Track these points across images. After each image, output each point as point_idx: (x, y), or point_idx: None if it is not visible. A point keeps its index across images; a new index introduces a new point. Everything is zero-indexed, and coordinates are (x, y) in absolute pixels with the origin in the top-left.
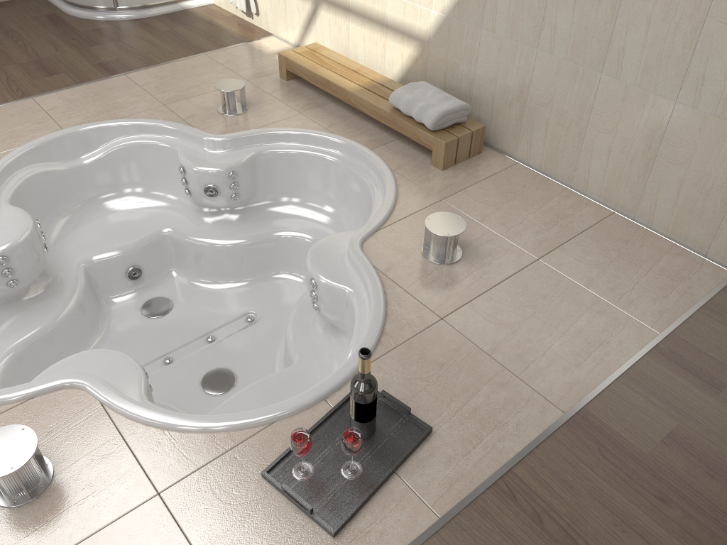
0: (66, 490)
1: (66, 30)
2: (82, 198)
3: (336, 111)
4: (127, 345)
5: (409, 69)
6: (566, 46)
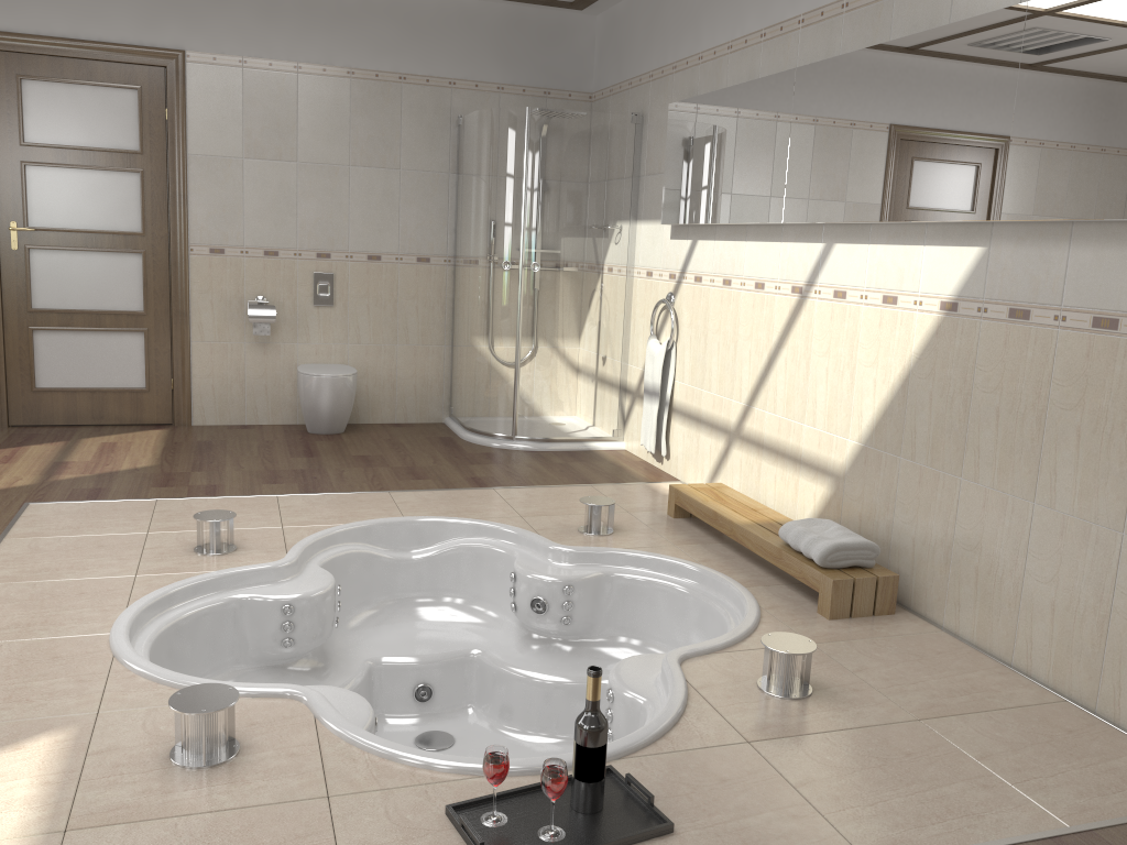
0: (240, 769)
1: (453, 450)
2: (398, 598)
3: (719, 550)
4: None
5: (821, 513)
6: (992, 471)
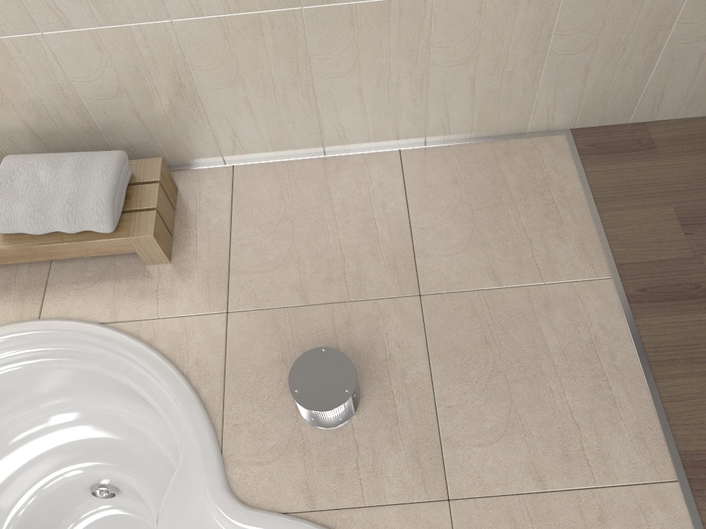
0: None
1: None
2: None
3: None
4: None
5: None
6: None
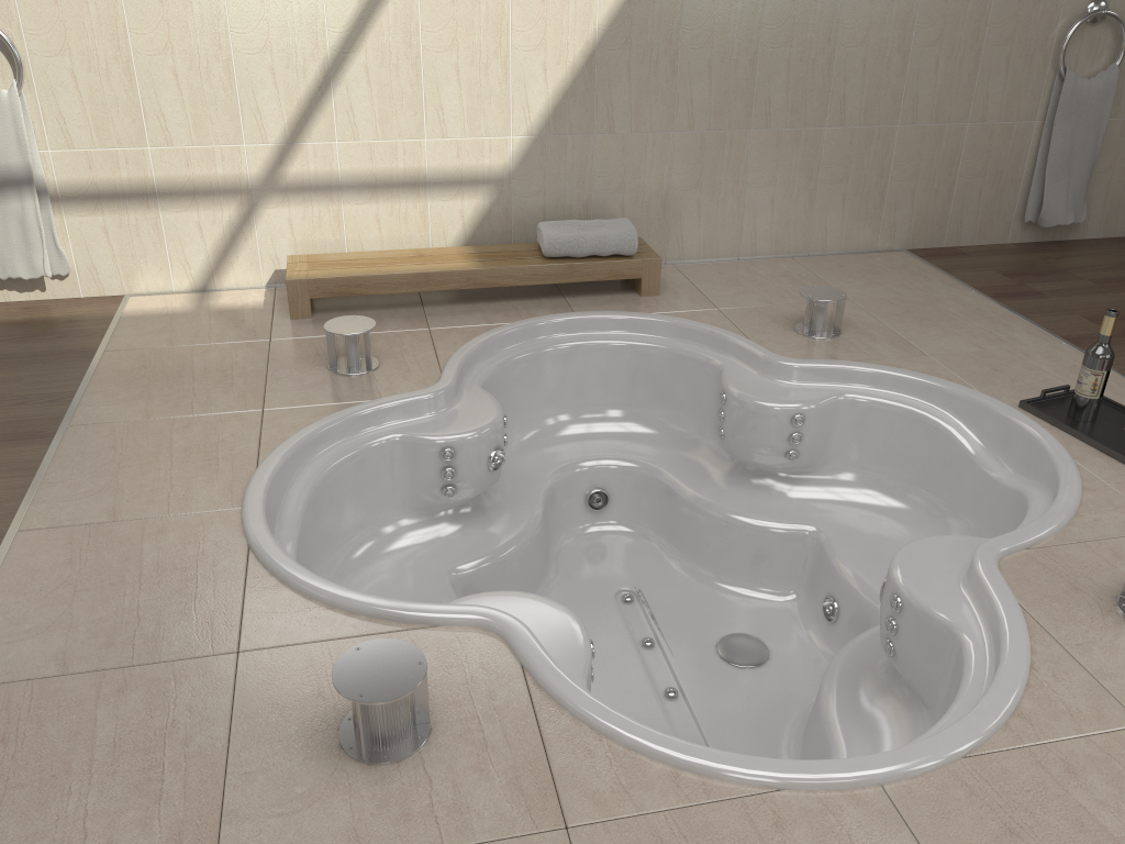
0: None
1: None
2: None
3: (451, 310)
4: None
5: (478, 227)
6: (708, 116)
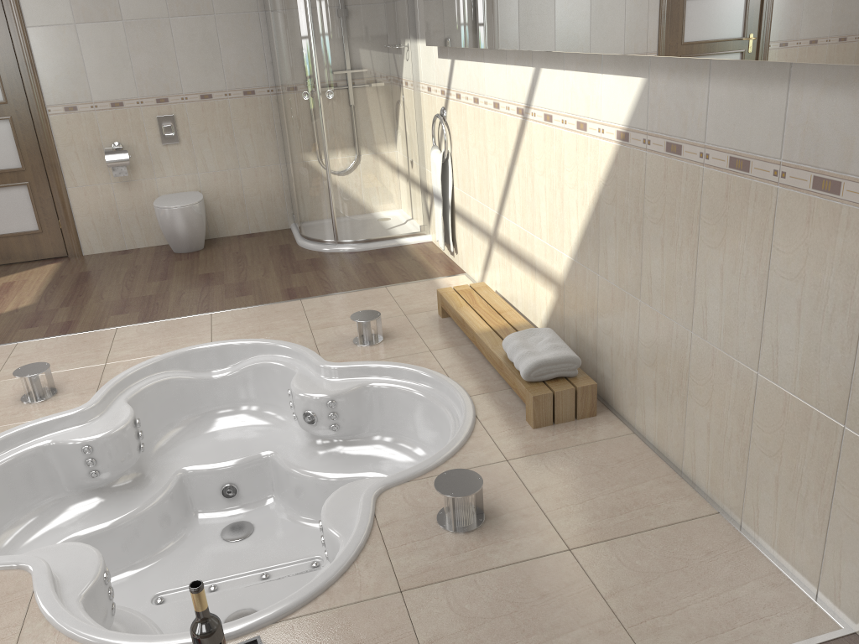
0: None
1: (285, 259)
2: (213, 409)
3: (467, 352)
4: (187, 563)
5: (551, 315)
6: (661, 297)
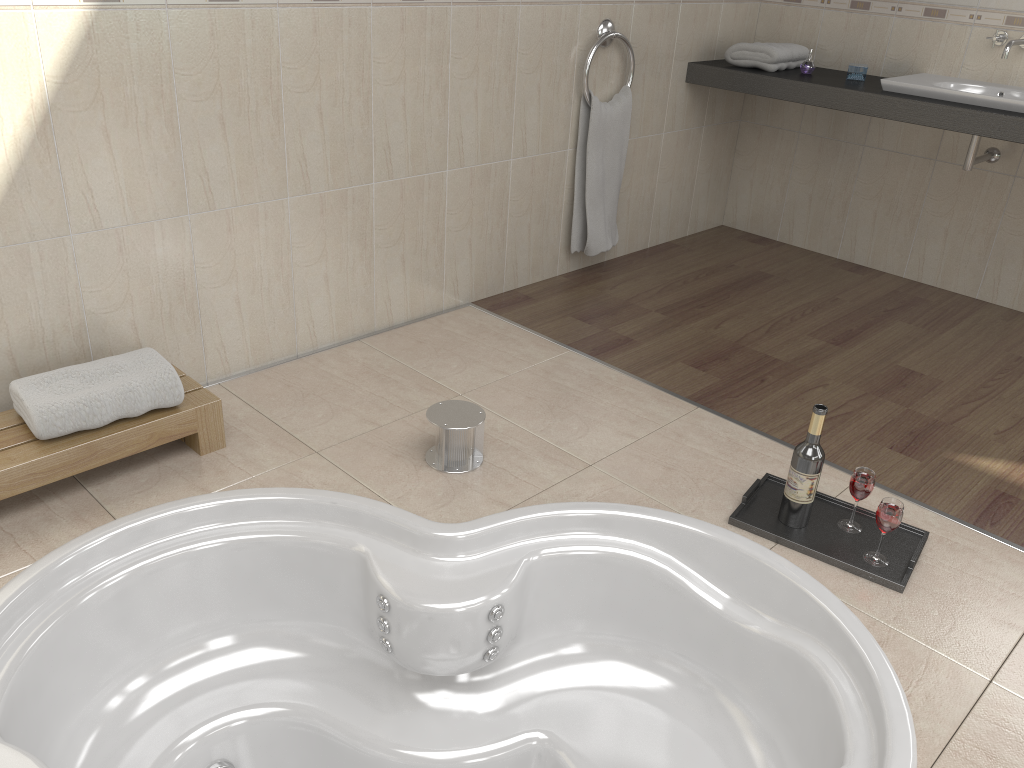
0: None
1: None
2: None
3: None
4: None
5: None
6: (231, 188)
